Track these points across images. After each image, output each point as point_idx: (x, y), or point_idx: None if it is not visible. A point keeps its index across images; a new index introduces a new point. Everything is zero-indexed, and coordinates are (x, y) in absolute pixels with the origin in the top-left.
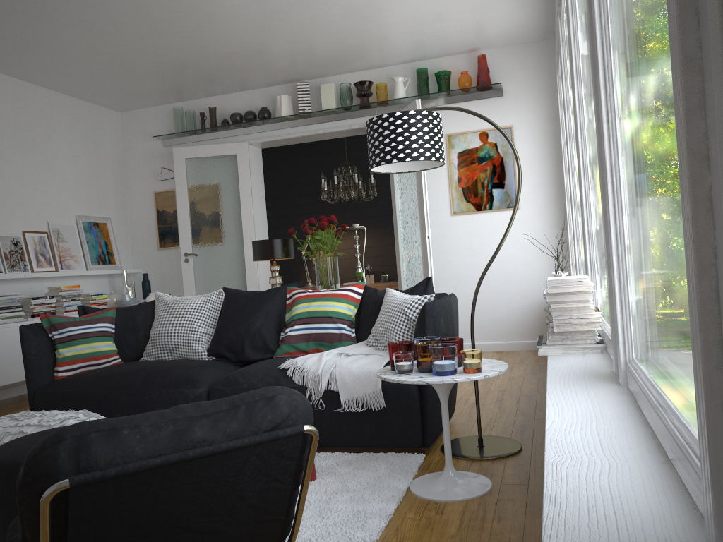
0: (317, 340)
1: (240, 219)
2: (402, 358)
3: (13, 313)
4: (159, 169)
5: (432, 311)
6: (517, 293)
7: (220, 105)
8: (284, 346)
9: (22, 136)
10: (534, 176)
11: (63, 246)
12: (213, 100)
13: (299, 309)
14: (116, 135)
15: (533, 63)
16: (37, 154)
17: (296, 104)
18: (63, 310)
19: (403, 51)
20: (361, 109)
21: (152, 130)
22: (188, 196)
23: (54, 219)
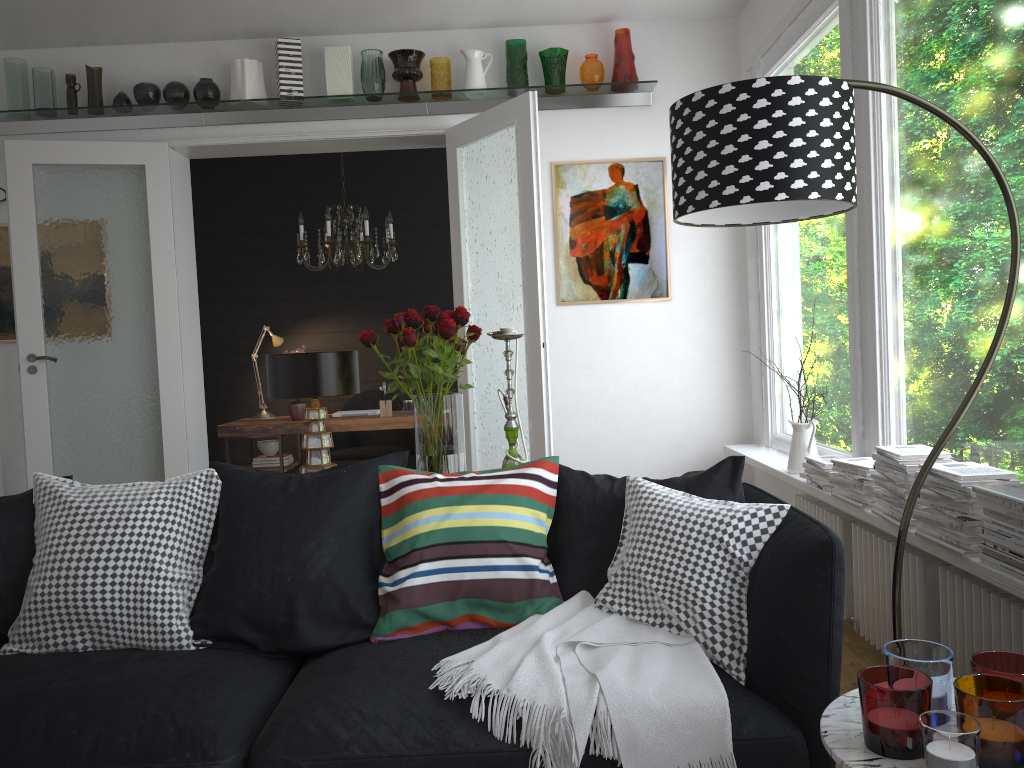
0: (474, 596)
1: (150, 291)
2: (968, 744)
3: None
4: None
5: (843, 558)
6: (663, 442)
7: (109, 65)
8: (398, 613)
9: None
10: (698, 245)
11: None
12: (94, 54)
13: (425, 523)
14: None
15: (702, 55)
16: None
17: (271, 79)
18: None
19: (492, 3)
20: (400, 103)
21: None
22: (37, 241)
23: None
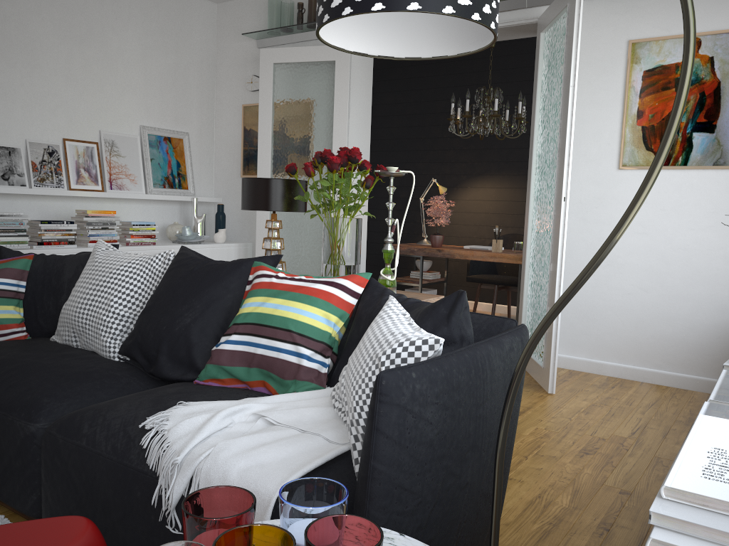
0: (263, 367)
1: (331, 147)
2: None
3: (11, 238)
4: (250, 76)
5: (397, 394)
6: (707, 303)
7: None
8: (210, 366)
9: (73, 21)
10: None
11: (116, 162)
12: None
13: (248, 306)
14: (209, 32)
15: None
16: (92, 46)
17: None
18: (88, 240)
19: None
20: None
21: (248, 27)
22: (272, 113)
23: (110, 127)
